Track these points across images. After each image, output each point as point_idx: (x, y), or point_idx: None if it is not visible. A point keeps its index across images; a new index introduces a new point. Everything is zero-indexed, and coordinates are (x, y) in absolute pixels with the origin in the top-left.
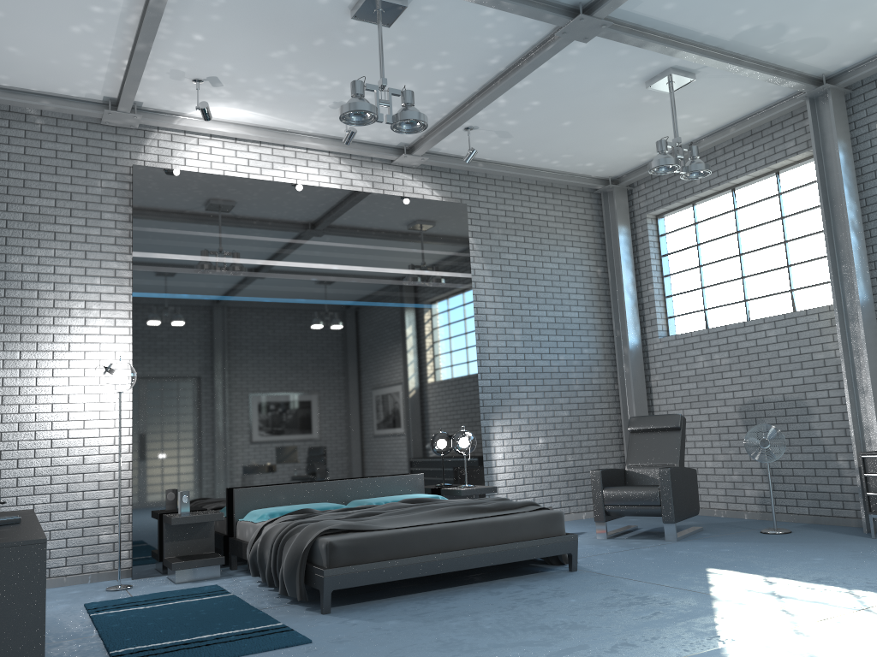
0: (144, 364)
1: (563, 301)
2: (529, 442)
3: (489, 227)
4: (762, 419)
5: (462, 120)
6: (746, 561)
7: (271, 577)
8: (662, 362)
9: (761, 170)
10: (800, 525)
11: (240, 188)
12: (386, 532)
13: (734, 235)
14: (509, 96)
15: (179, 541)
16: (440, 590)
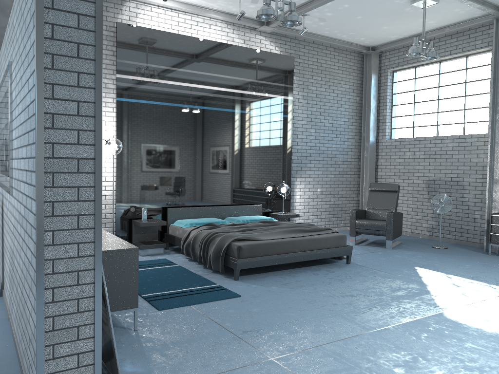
0: (122, 138)
1: (338, 115)
2: (313, 190)
3: (303, 71)
4: (437, 189)
5: (304, 11)
6: (432, 264)
7: (200, 258)
8: (386, 152)
9: (459, 54)
10: (450, 244)
11: (174, 40)
12: (265, 242)
13: (436, 88)
14: (333, 1)
15: (140, 234)
16: (286, 270)
